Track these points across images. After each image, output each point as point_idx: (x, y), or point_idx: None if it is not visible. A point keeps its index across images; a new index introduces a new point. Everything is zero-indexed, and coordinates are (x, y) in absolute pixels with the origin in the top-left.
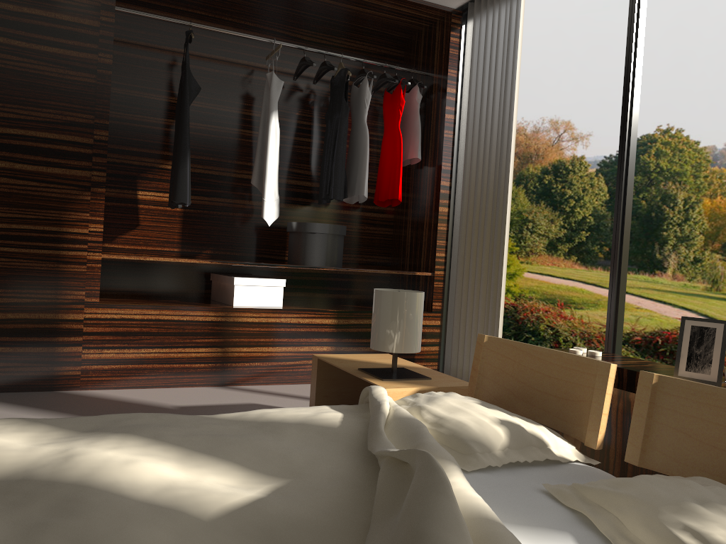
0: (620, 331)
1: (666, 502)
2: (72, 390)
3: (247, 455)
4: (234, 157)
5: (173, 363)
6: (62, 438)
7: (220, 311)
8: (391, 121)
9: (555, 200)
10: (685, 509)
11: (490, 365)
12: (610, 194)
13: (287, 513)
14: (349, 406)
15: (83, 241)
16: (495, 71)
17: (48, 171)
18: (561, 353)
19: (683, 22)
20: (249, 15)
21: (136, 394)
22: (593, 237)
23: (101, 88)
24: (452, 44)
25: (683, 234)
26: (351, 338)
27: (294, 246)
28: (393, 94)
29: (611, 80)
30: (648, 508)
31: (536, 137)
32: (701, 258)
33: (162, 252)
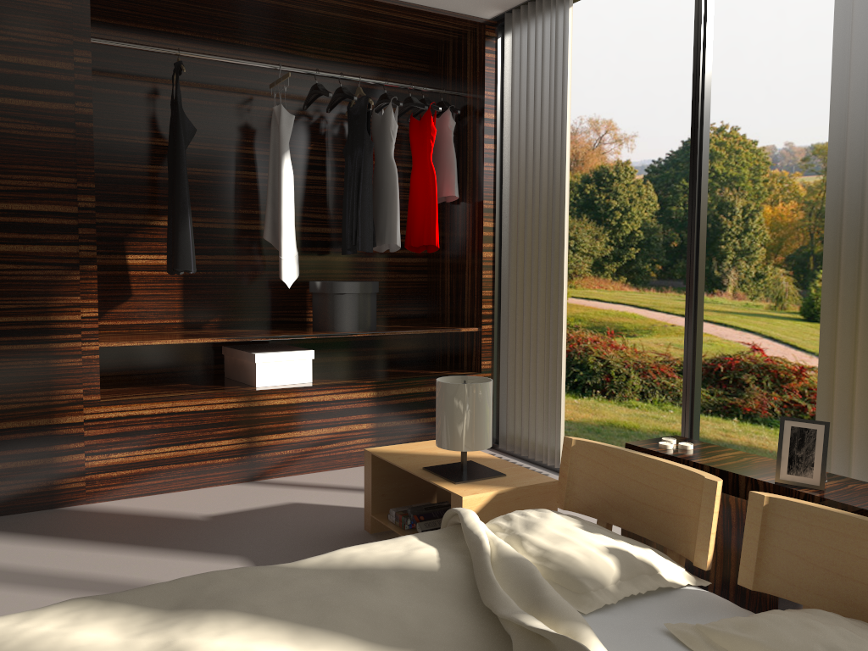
0: (697, 396)
1: None
2: (77, 505)
3: (357, 623)
4: (238, 205)
5: (192, 461)
6: (151, 622)
7: (243, 395)
8: (420, 153)
9: (599, 213)
10: None
11: (580, 470)
12: (660, 204)
13: None
14: (436, 532)
15: (75, 329)
16: (542, 97)
17: (26, 249)
18: (659, 462)
19: (735, 2)
20: (245, 32)
21: (154, 503)
22: (644, 254)
23: (81, 145)
24: (488, 62)
25: (742, 247)
26: (393, 411)
27: (320, 310)
28: (421, 121)
29: (656, 71)
30: None
31: (574, 139)
32: (763, 273)
33: (161, 325)
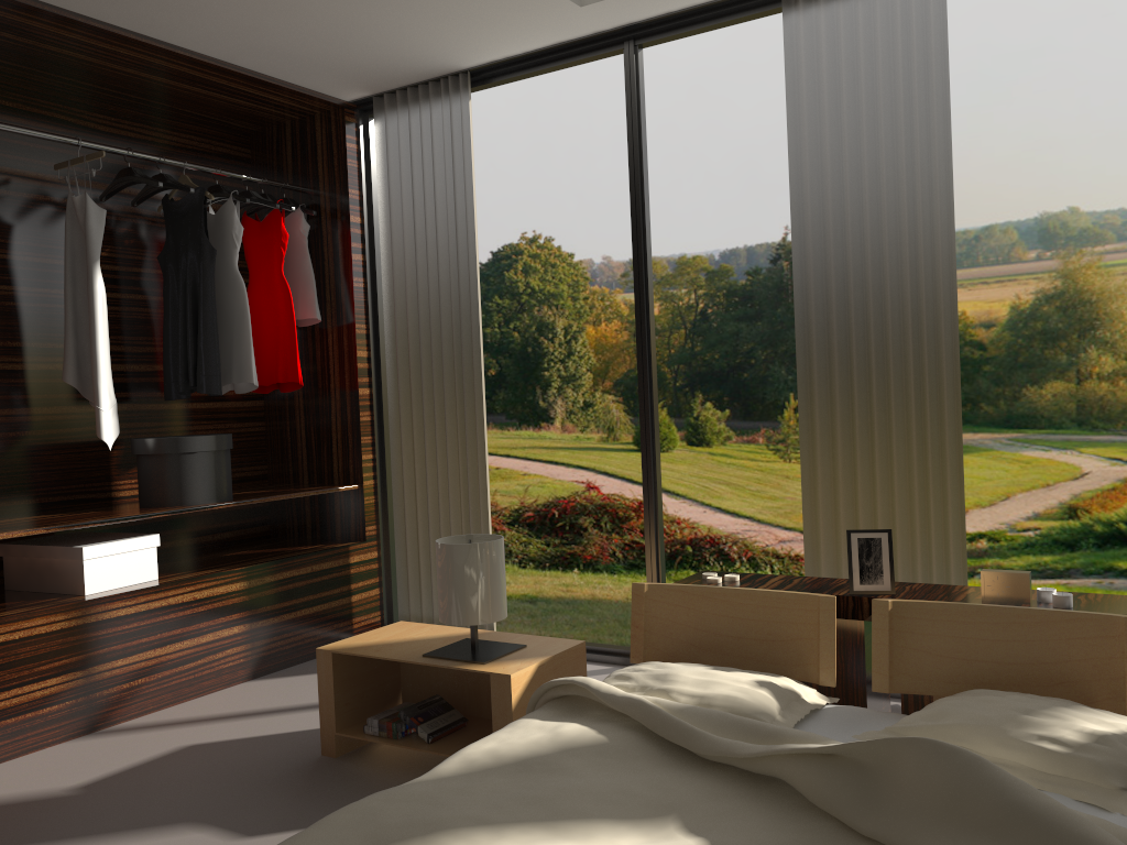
0: (661, 533)
1: (1001, 720)
2: None
3: (595, 806)
4: (6, 335)
5: (6, 718)
6: None
7: (74, 609)
8: (265, 263)
9: None
10: (1023, 722)
11: (656, 617)
12: None
13: (761, 844)
14: (546, 711)
15: None
16: (436, 201)
17: None
18: (753, 591)
19: (538, 98)
20: (5, 87)
21: None
22: None
23: None
24: (350, 153)
25: (568, 373)
26: (269, 604)
27: (159, 478)
28: (264, 223)
29: None
30: (992, 730)
31: None
32: (592, 401)
33: None
